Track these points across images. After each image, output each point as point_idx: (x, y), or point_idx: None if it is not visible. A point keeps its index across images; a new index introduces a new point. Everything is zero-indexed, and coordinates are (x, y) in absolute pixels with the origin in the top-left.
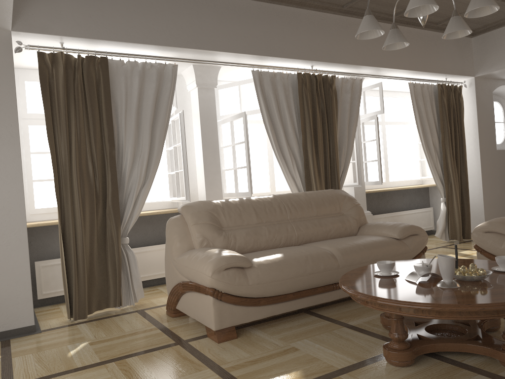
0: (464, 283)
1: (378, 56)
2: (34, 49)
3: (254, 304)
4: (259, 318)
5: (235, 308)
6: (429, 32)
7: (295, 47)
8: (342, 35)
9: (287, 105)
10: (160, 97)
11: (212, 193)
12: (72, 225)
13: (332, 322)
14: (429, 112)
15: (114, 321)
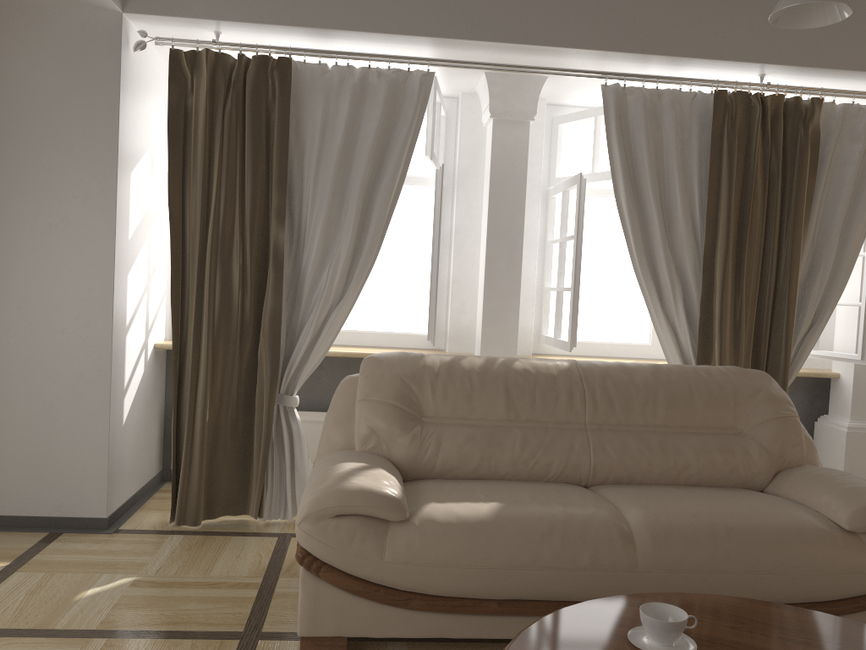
0: None
1: None
2: (170, 44)
3: (395, 604)
4: (407, 636)
5: (351, 602)
6: None
7: (711, 31)
8: (853, 1)
9: (679, 165)
10: (392, 138)
11: (496, 333)
12: (191, 360)
13: None
14: None
15: (225, 544)
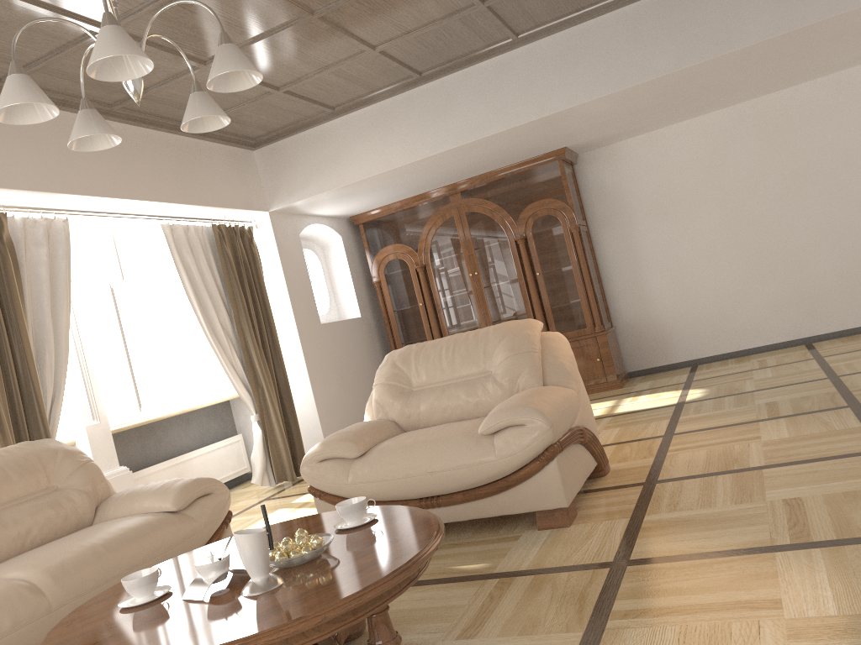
0: (291, 572)
1: (95, 177)
2: None
3: None
4: None
5: None
6: (183, 139)
7: None
8: (9, 136)
9: None
10: None
11: None
12: None
13: None
14: (207, 273)
15: None
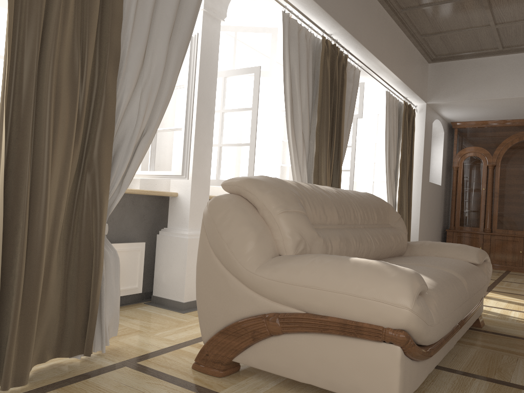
0: None
1: (382, 50)
2: None
3: (427, 358)
4: (423, 380)
5: (413, 366)
6: (410, 43)
7: (332, 0)
8: (364, 10)
9: (307, 74)
10: None
11: (200, 173)
12: (28, 182)
13: (489, 381)
14: (394, 129)
15: (101, 388)
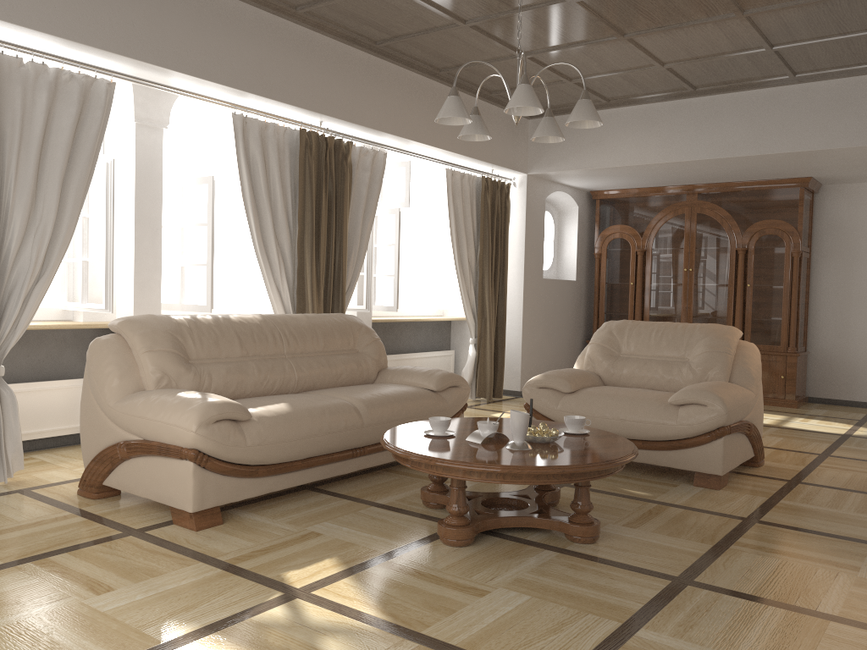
0: (535, 445)
1: (414, 125)
2: None
3: (250, 475)
4: (254, 495)
5: (223, 480)
6: (479, 102)
7: (302, 89)
8: (369, 84)
9: (280, 177)
10: (80, 133)
11: (145, 301)
12: None
13: (353, 501)
14: (468, 215)
15: None
